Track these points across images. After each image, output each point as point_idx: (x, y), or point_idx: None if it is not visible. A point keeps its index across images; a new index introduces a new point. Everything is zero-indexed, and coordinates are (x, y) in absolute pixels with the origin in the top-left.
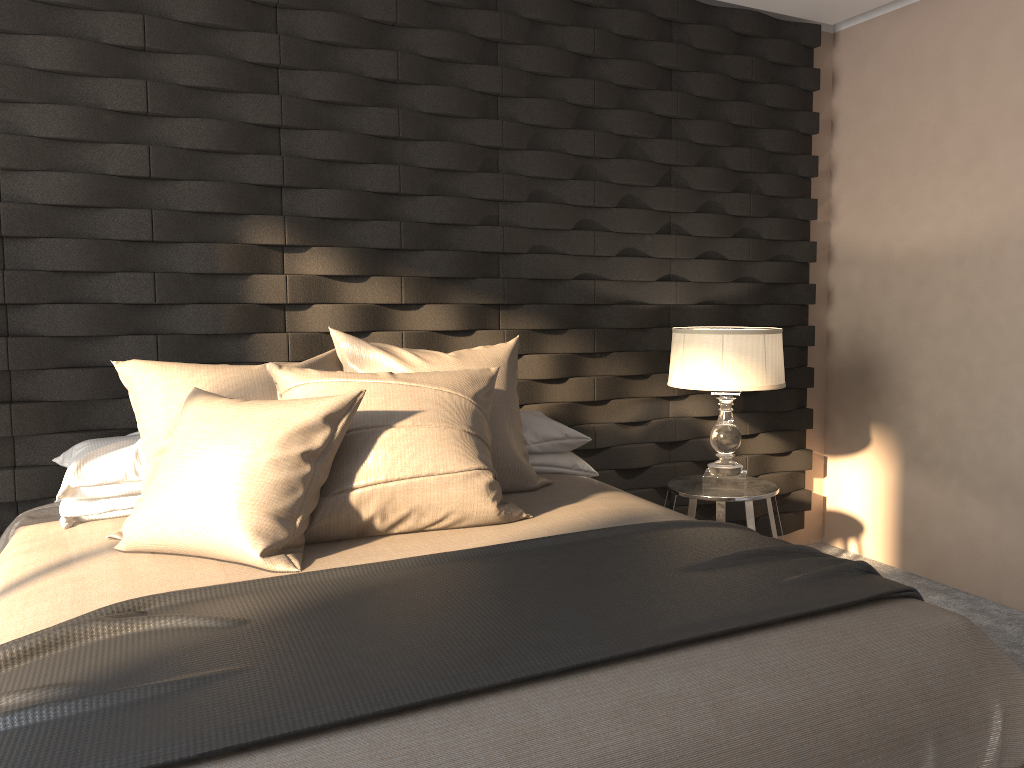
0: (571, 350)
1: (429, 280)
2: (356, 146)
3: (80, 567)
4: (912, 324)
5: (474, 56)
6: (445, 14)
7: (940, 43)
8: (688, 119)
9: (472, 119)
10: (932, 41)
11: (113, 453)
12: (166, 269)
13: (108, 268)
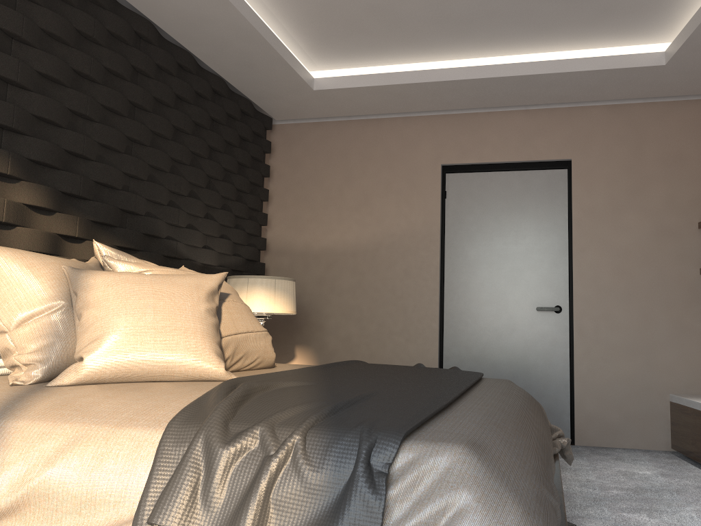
0: None
1: (91, 222)
2: (61, 113)
3: (55, 394)
4: (325, 287)
5: (129, 76)
6: (115, 43)
7: (342, 144)
8: (220, 152)
9: (124, 117)
10: (337, 142)
11: None
12: None
13: None
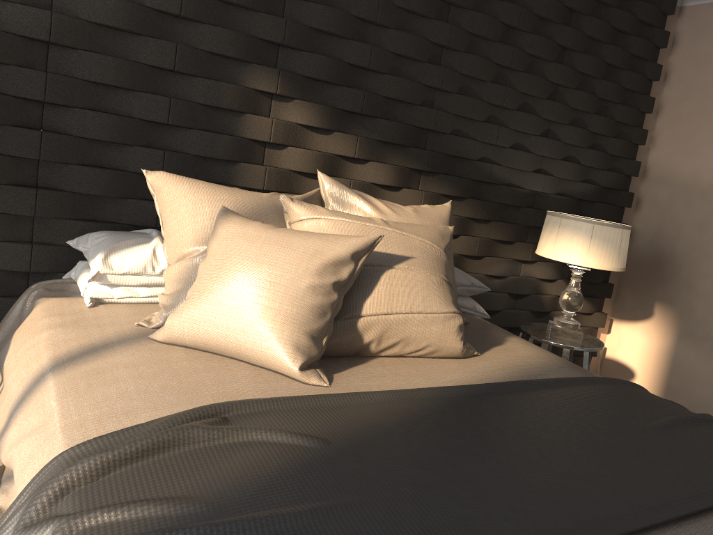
0: (465, 215)
1: (376, 142)
2: (343, 23)
3: (125, 352)
4: (706, 236)
5: None
6: None
7: None
8: (577, 52)
9: (430, 19)
10: None
11: (134, 248)
12: (179, 96)
13: (134, 87)
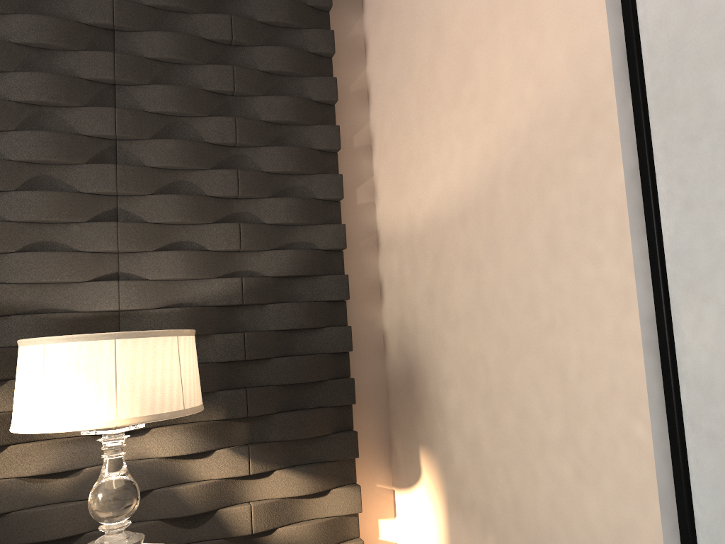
0: None
1: None
2: None
3: None
4: (437, 312)
5: None
6: None
7: None
8: (139, 85)
9: None
10: None
11: None
12: None
13: None
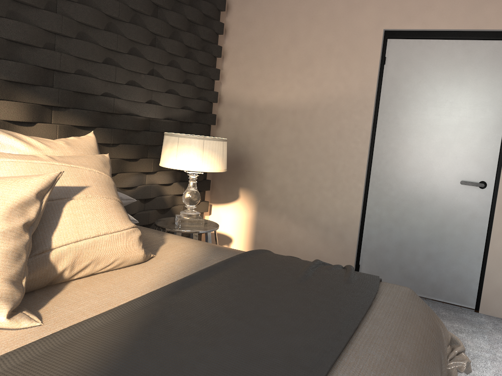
0: (97, 141)
1: (4, 82)
2: None
3: None
4: (267, 140)
5: None
6: None
7: (291, 5)
8: (167, 9)
9: None
10: (287, 3)
11: None
12: None
13: None
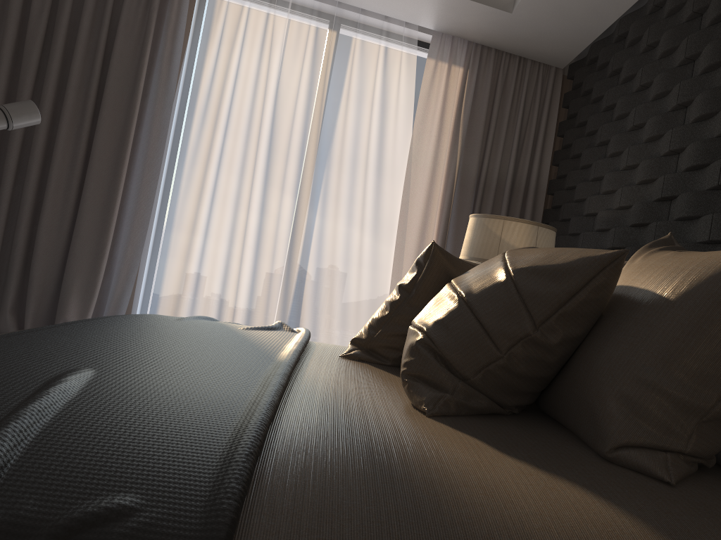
0: None
1: None
2: None
3: None
4: None
5: None
6: None
7: None
8: None
9: None
10: None
11: None
12: None
13: (696, 213)
